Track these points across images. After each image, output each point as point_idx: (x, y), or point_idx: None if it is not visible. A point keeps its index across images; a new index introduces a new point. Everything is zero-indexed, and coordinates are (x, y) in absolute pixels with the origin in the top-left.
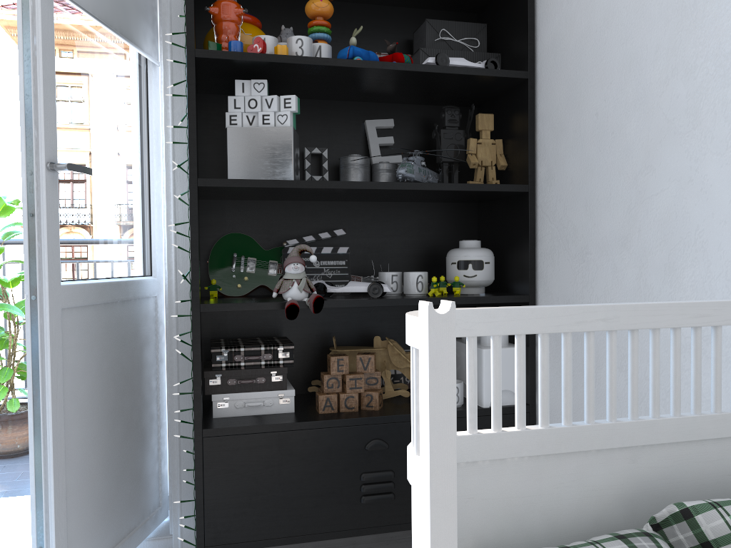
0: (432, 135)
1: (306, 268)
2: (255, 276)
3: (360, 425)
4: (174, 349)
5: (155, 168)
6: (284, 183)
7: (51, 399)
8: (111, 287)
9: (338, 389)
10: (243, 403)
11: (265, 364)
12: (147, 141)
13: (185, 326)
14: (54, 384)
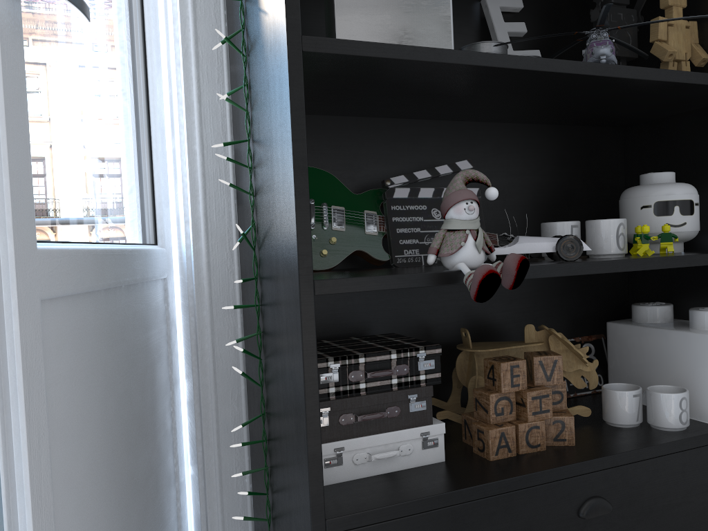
0: (593, 17)
1: (423, 222)
2: (347, 236)
3: (571, 477)
4: (208, 365)
5: (155, 67)
6: (447, 54)
7: (30, 505)
8: (114, 259)
9: (510, 417)
10: (367, 455)
11: (397, 384)
12: (141, 20)
13: (224, 325)
14: (35, 469)
